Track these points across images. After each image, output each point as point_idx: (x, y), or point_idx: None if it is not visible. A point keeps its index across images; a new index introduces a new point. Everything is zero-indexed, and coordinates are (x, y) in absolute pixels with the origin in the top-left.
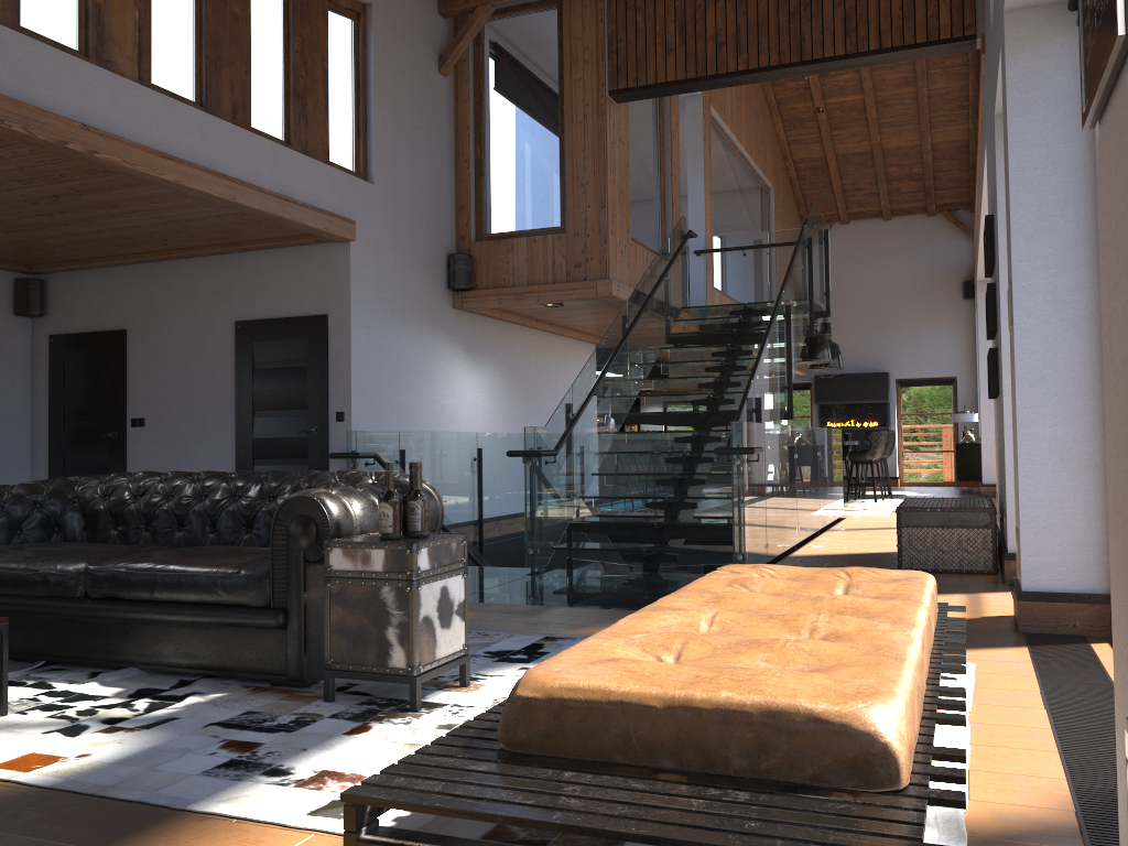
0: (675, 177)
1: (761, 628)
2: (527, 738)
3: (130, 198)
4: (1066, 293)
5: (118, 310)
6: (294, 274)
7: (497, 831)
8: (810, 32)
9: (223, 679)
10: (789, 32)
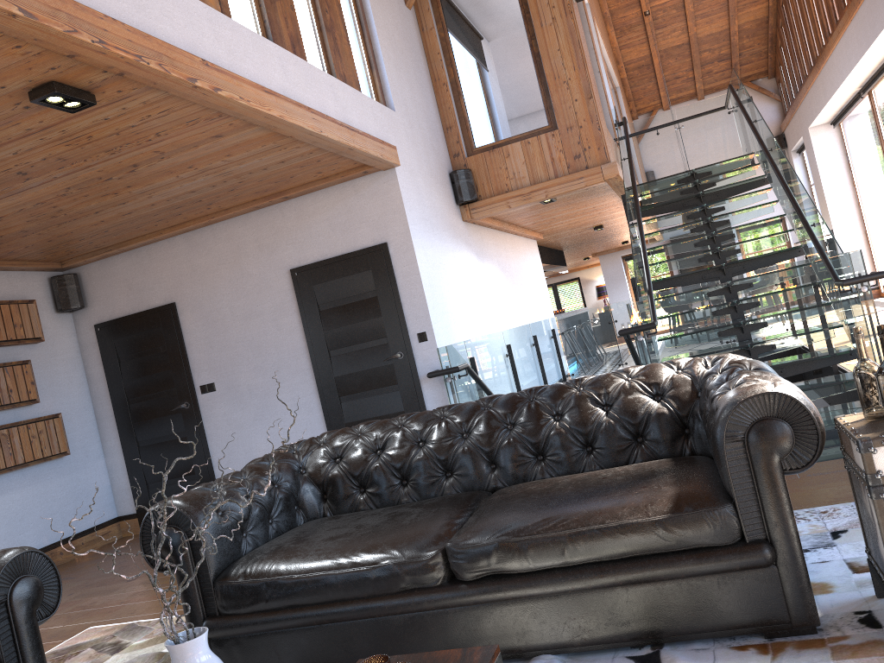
0: (601, 73)
1: None
2: None
3: (210, 154)
4: None
5: (161, 285)
6: (342, 211)
7: None
8: None
9: (679, 643)
10: None
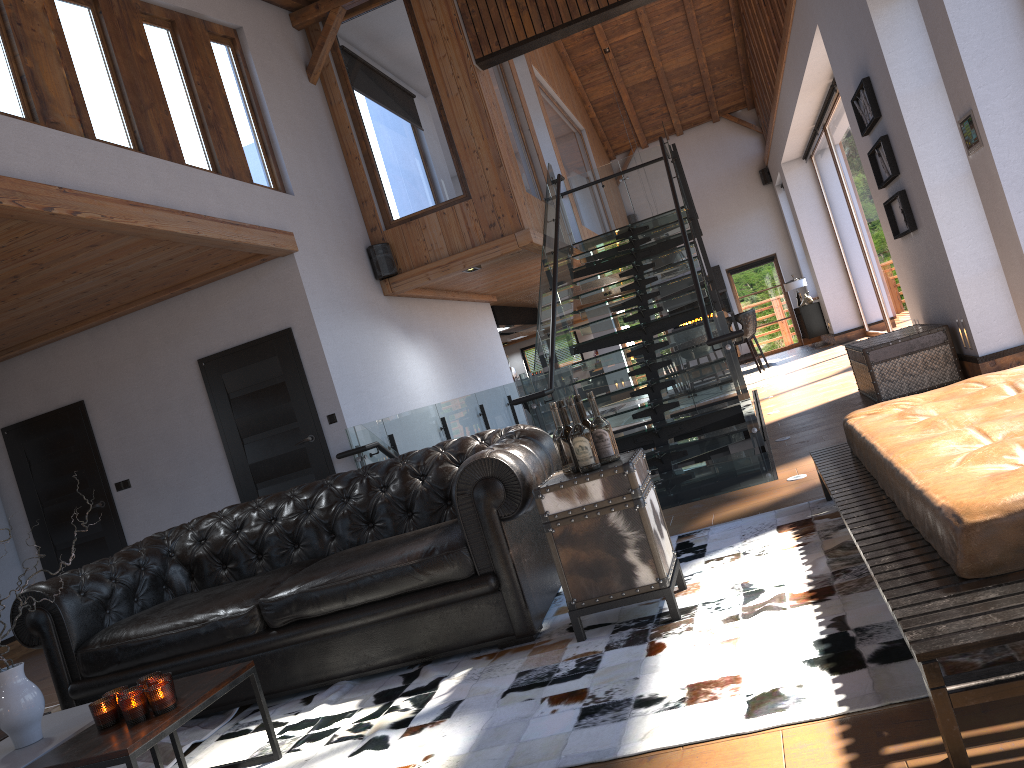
0: (532, 131)
1: None
2: (999, 559)
3: (91, 260)
4: None
5: (68, 383)
6: (245, 299)
7: (949, 666)
8: None
9: (441, 661)
10: None
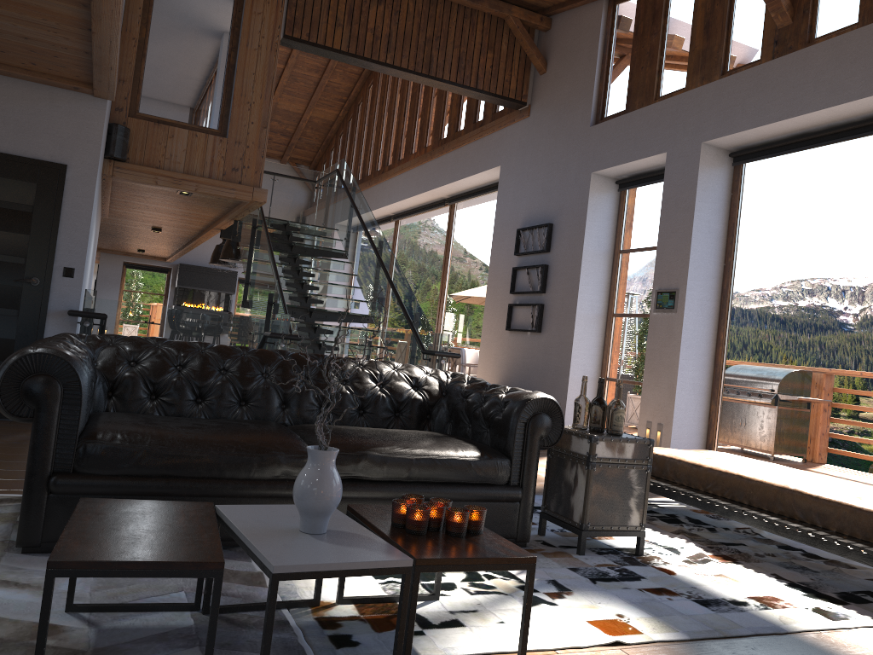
0: None
1: (856, 492)
2: None
3: None
4: (705, 302)
5: None
6: (26, 111)
7: None
8: (437, 57)
9: None
10: (423, 51)
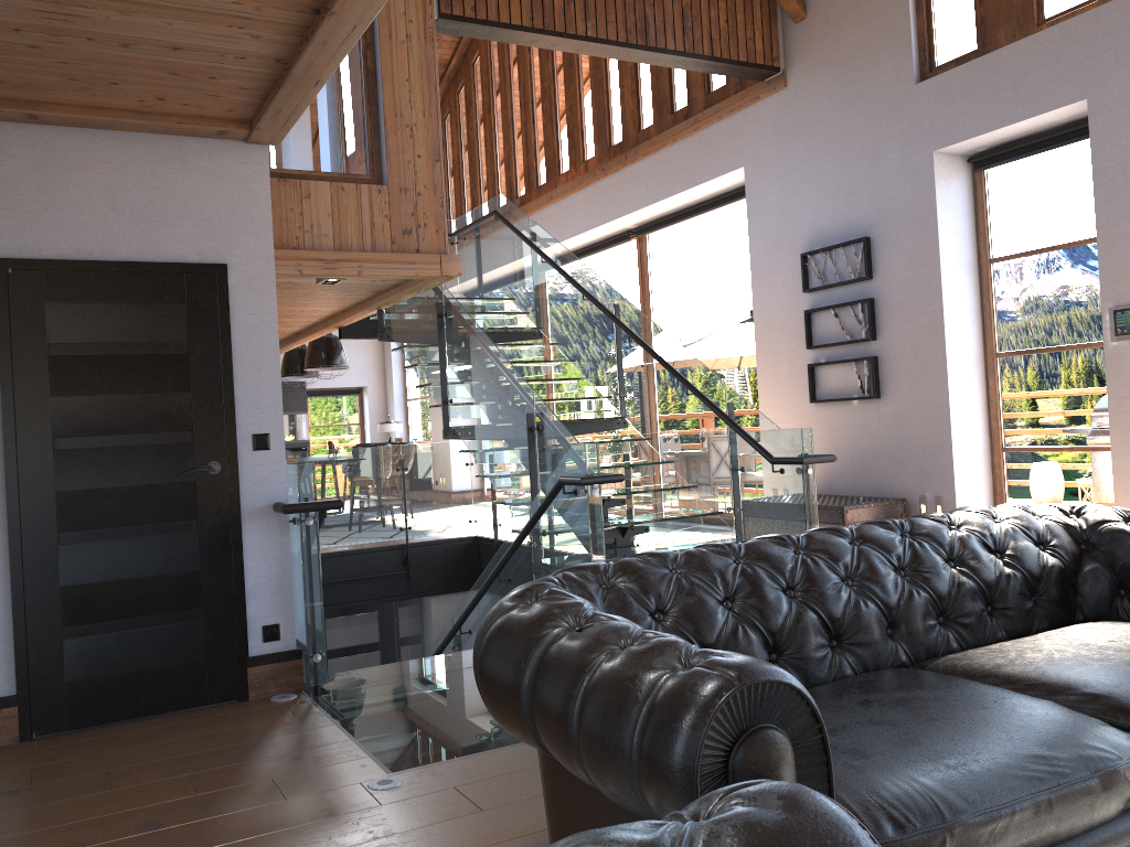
0: None
1: None
2: None
3: None
4: None
5: None
6: (145, 184)
7: None
8: (653, 18)
9: None
10: (633, 11)
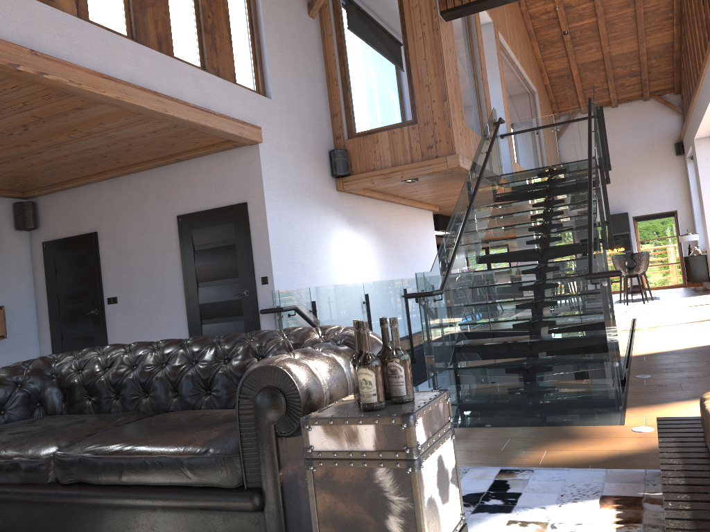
0: (485, 80)
1: None
2: None
3: (84, 121)
4: None
5: (89, 217)
6: (218, 174)
7: None
8: None
9: None
10: None
